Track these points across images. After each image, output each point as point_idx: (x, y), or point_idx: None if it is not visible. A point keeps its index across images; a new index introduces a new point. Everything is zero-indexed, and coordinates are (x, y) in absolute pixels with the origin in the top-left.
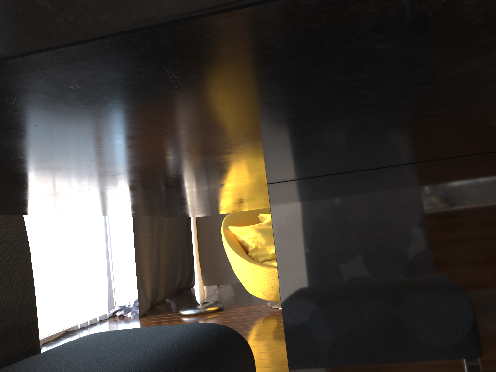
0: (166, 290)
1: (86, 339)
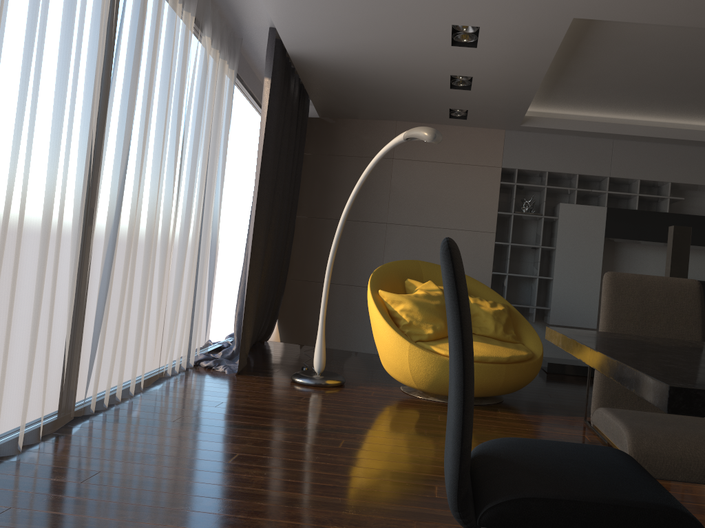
0: (252, 342)
1: (525, 444)
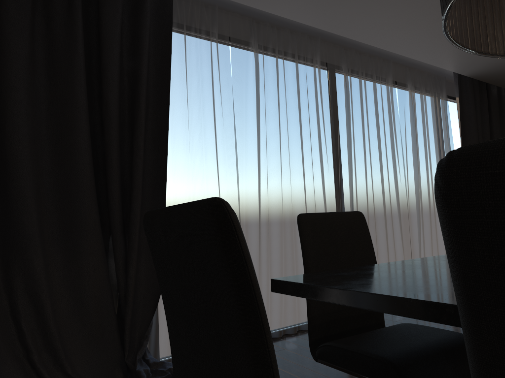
0: None
1: (402, 326)
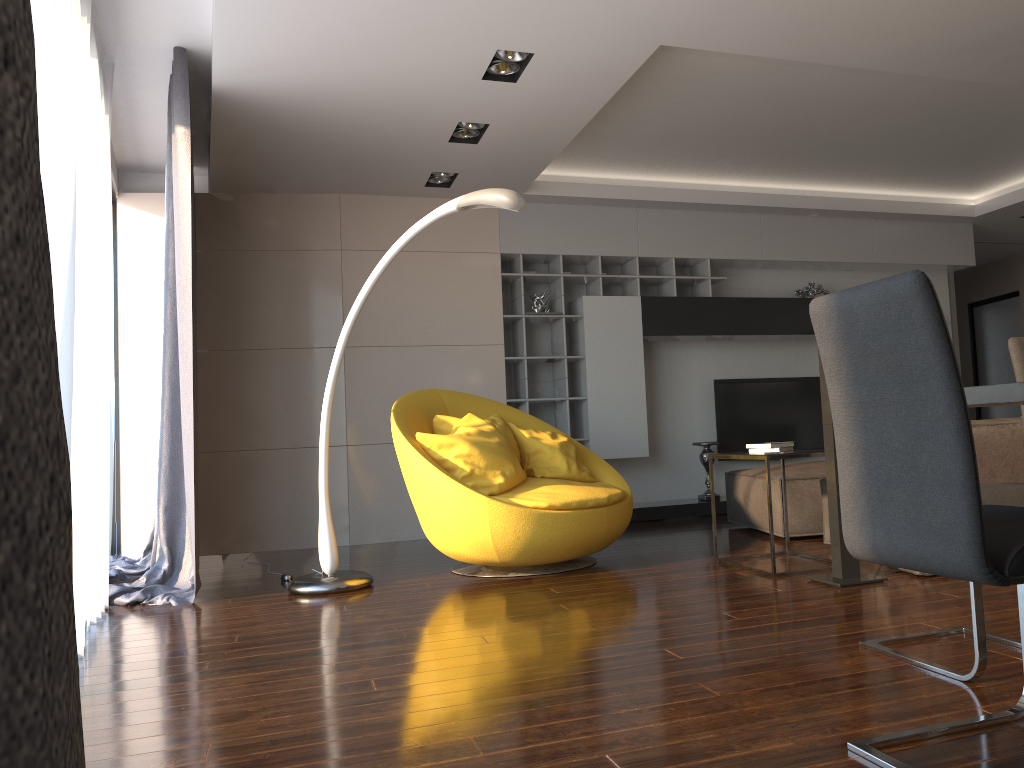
0: None
1: None
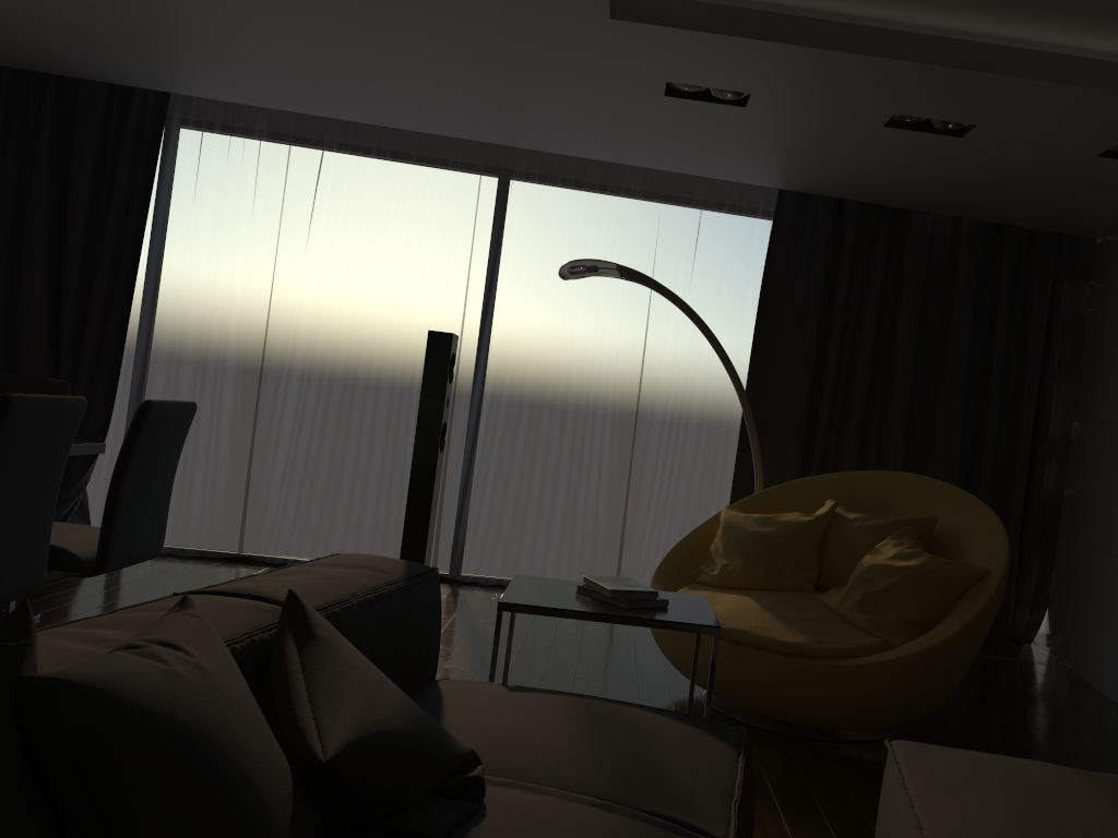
0: None
1: None
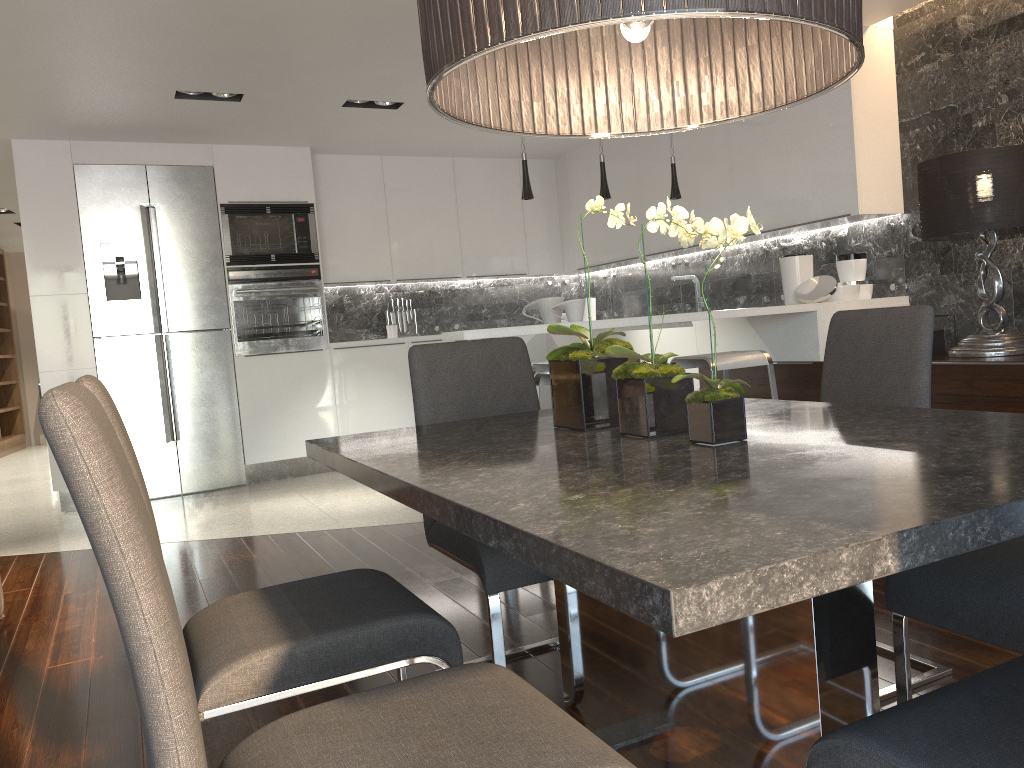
0: None
1: None
